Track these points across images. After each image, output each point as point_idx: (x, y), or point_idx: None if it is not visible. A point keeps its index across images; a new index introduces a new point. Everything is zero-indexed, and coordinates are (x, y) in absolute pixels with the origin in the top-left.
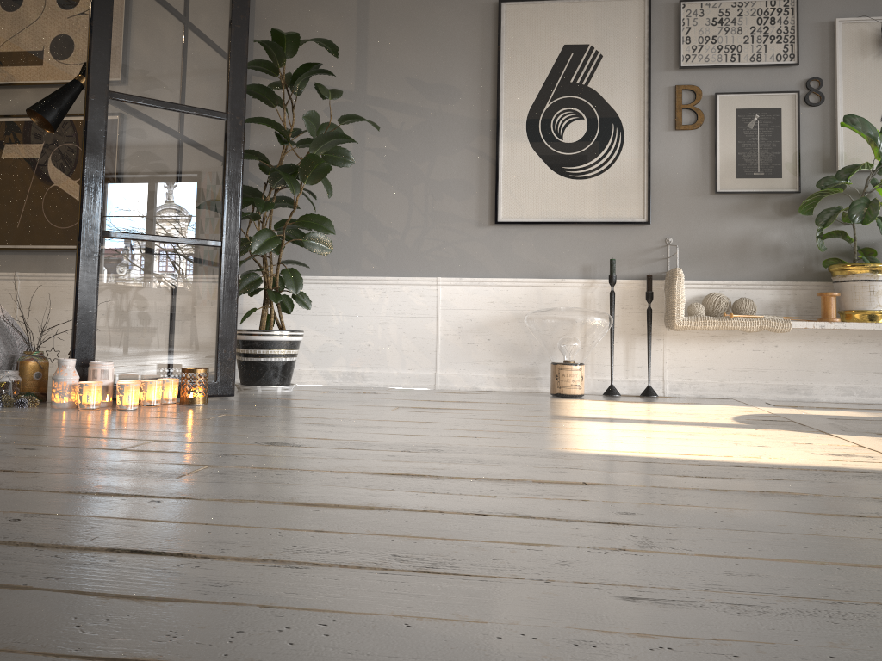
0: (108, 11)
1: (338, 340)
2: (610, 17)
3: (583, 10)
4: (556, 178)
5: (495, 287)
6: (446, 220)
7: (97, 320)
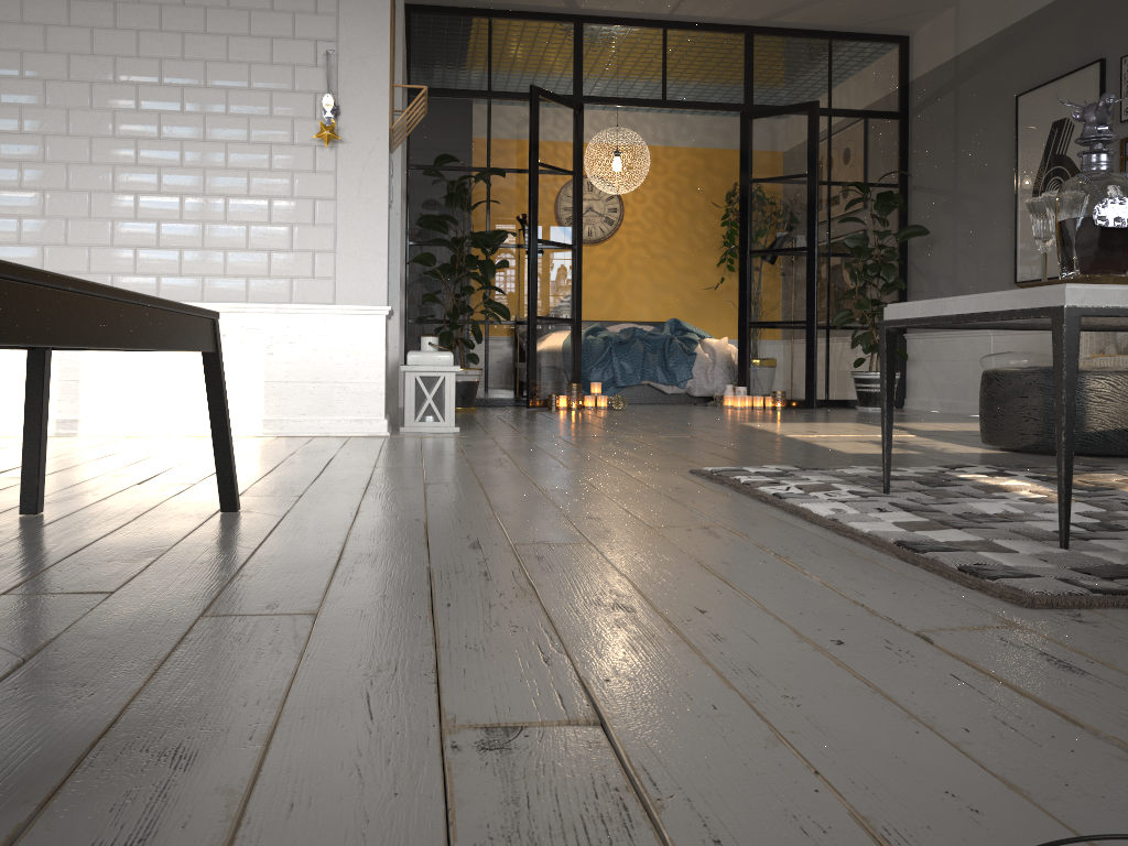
0: (745, 210)
1: (947, 379)
2: (1077, 89)
3: (1062, 88)
4: None
5: (1018, 335)
6: (994, 284)
7: (748, 366)
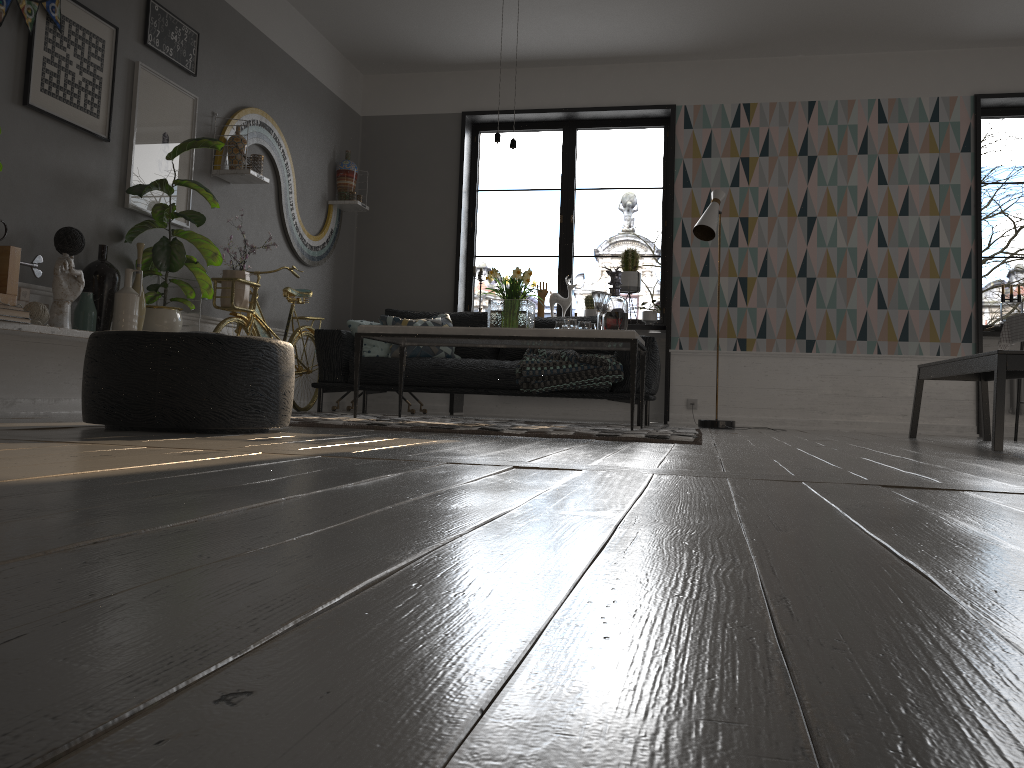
0: None
1: None
2: None
3: None
4: None
5: None
6: None
7: None
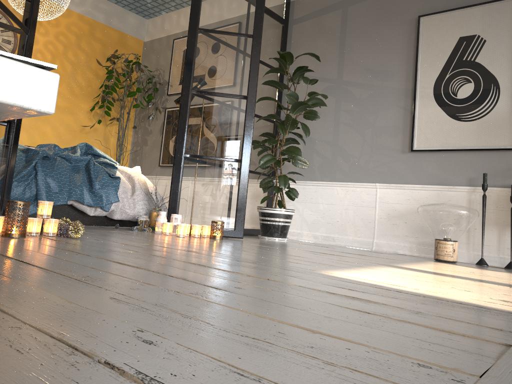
0: (192, 53)
1: (322, 217)
2: (491, 15)
3: (473, 13)
4: (451, 121)
5: (411, 190)
6: (383, 149)
7: (180, 195)
